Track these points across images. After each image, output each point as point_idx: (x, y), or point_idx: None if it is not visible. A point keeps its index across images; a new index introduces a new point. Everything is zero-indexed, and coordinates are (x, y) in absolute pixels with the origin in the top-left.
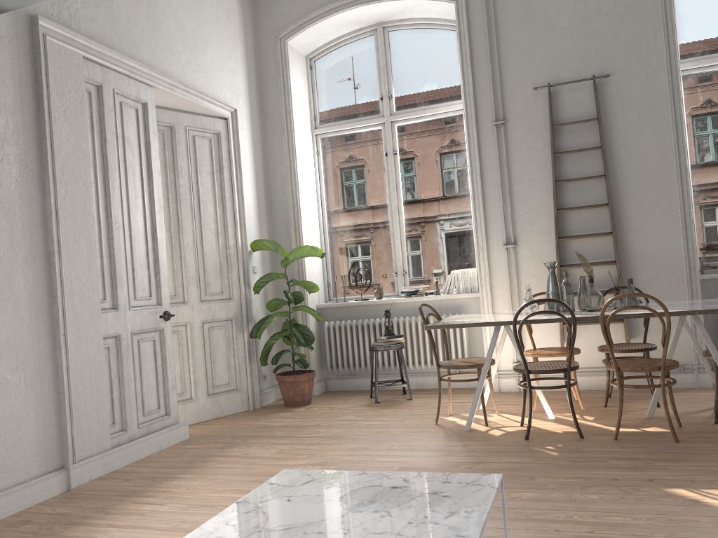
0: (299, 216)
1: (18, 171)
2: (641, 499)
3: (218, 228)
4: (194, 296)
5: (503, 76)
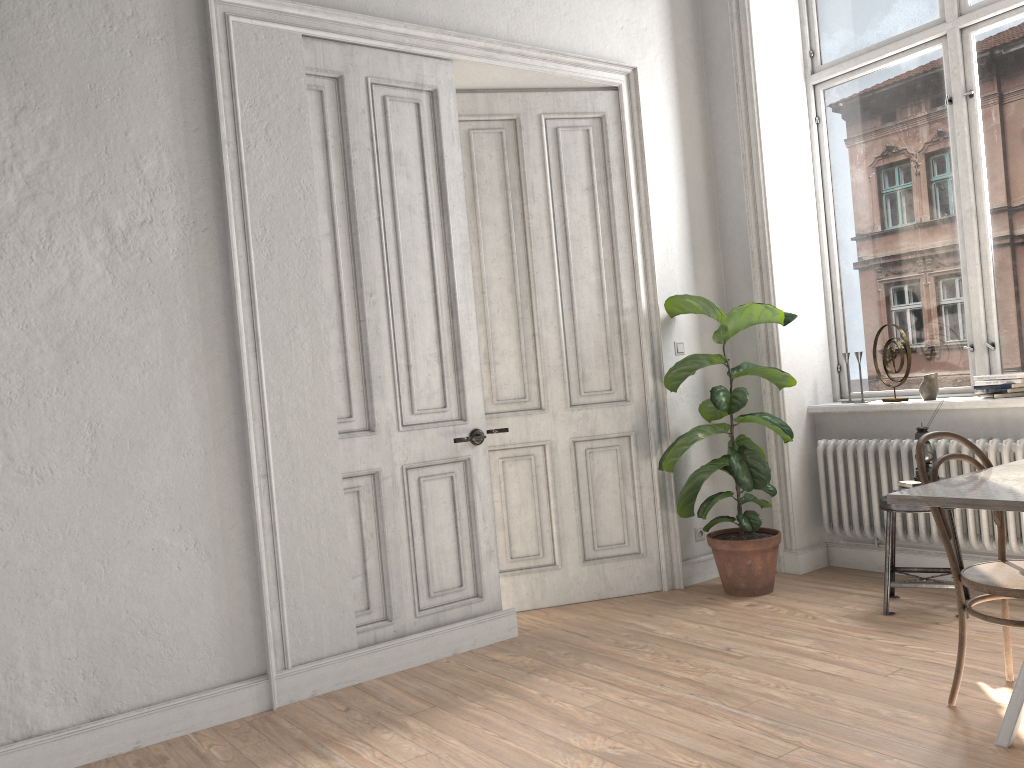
0: (767, 245)
1: (181, 235)
2: None
3: (602, 281)
4: (557, 398)
5: None
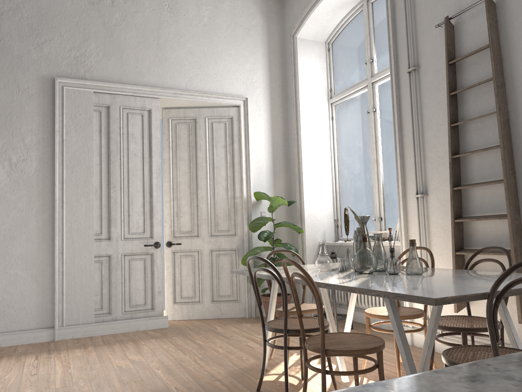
0: (301, 171)
1: (37, 164)
2: None
3: (228, 185)
4: (205, 232)
5: (416, 21)
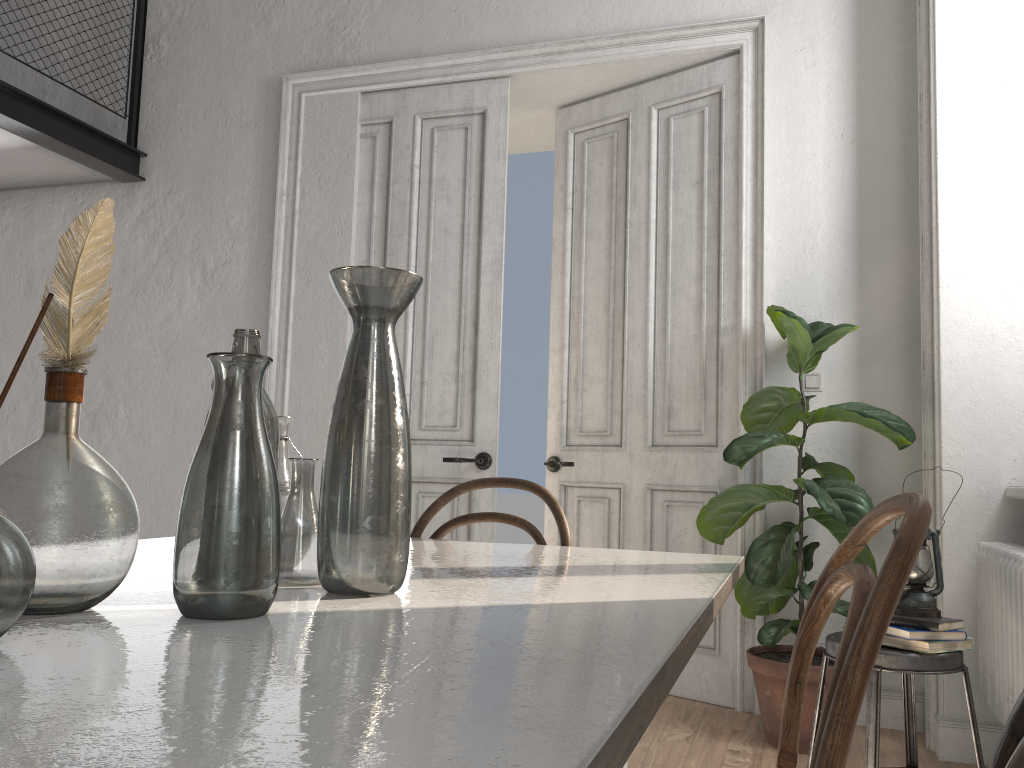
0: (933, 224)
1: (248, 270)
2: None
3: (701, 294)
4: (636, 435)
5: None
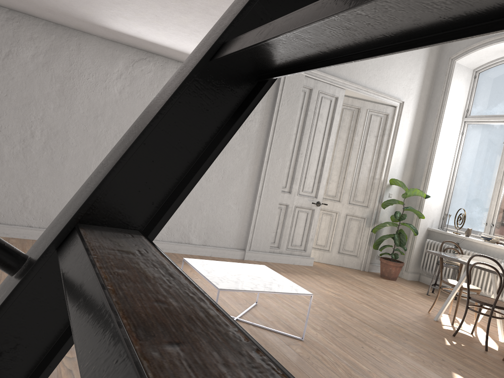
0: (430, 170)
1: (258, 126)
2: (430, 366)
3: (371, 167)
4: (345, 199)
5: None
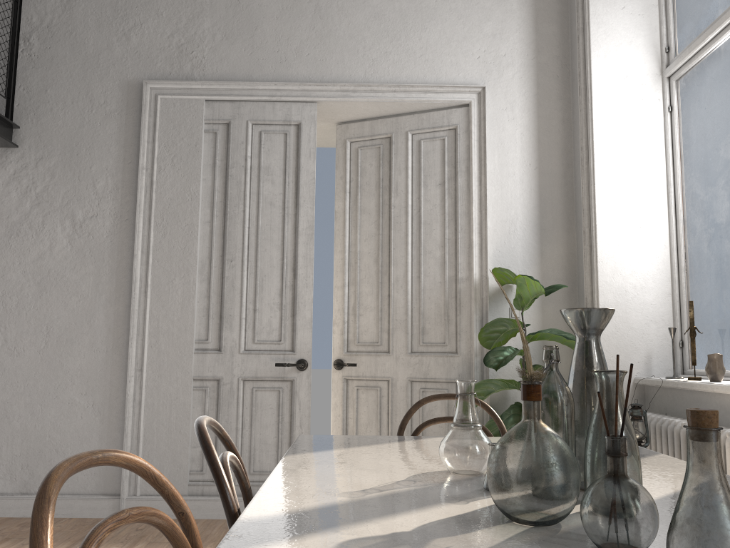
0: (593, 225)
1: (112, 223)
2: None
3: (444, 256)
4: (400, 345)
5: None
